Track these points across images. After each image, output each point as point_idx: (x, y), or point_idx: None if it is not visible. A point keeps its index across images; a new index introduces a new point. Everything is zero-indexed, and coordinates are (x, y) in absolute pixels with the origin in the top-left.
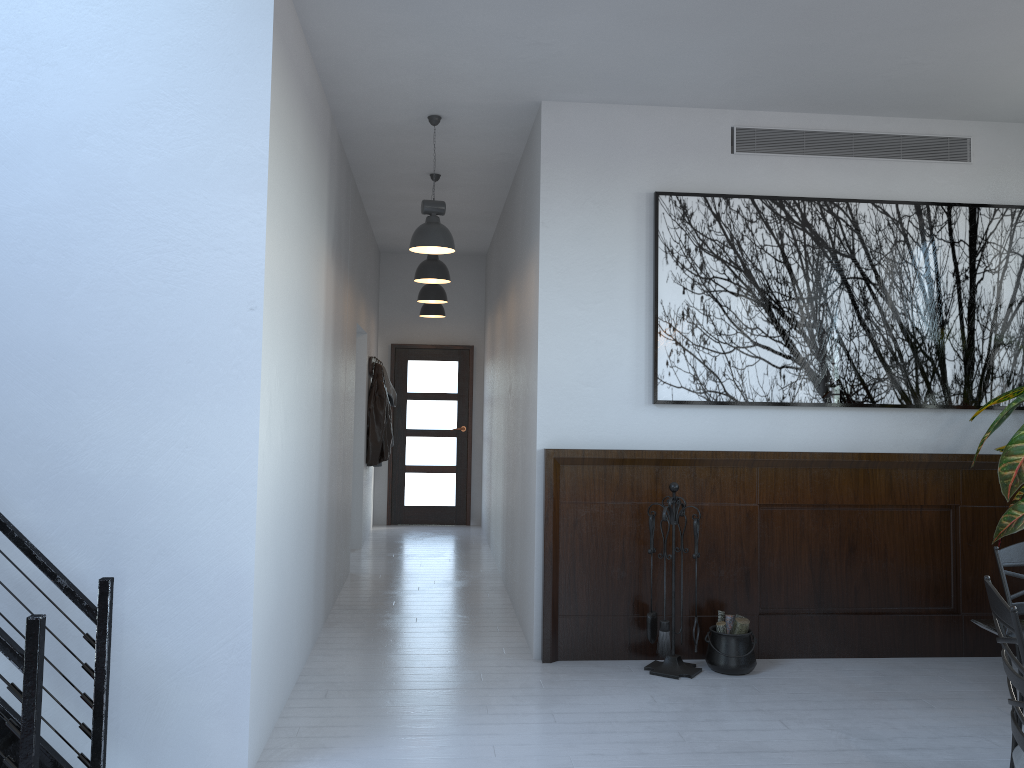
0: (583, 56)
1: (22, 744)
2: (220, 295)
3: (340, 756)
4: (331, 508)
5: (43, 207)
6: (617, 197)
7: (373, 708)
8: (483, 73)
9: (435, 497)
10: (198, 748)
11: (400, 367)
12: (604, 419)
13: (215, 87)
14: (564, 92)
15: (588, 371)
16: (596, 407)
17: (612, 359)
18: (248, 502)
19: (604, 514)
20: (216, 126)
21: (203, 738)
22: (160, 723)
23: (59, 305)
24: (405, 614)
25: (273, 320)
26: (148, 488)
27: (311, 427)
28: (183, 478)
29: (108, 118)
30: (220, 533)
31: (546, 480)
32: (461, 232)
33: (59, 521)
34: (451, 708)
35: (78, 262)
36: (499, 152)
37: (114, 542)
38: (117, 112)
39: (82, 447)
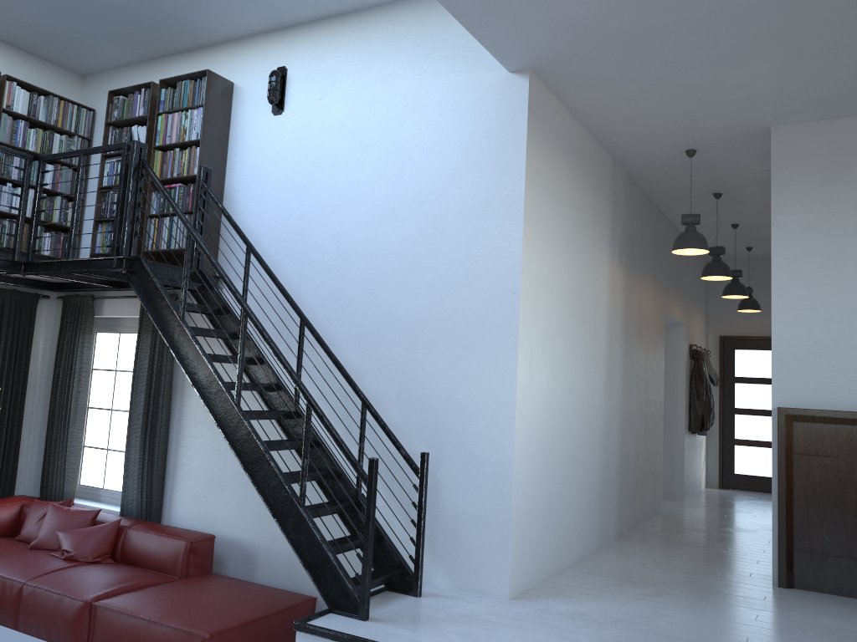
0: (783, 88)
1: (365, 526)
2: (495, 285)
3: (575, 602)
4: (626, 451)
5: (405, 239)
6: (843, 195)
7: (617, 585)
8: (709, 114)
9: (762, 468)
10: (480, 572)
11: (728, 355)
12: (835, 384)
13: (494, 158)
14: (786, 116)
15: (818, 343)
16: (827, 374)
17: (842, 333)
18: (510, 417)
19: (836, 467)
20: (494, 181)
21: (483, 566)
22: (459, 551)
23: (412, 295)
24: (685, 542)
25: (533, 301)
26: (455, 404)
27: (590, 383)
28: (474, 399)
29: (437, 185)
30: (494, 435)
31: (778, 433)
32: (769, 238)
33: (409, 421)
34: (675, 596)
35: (421, 270)
36: (760, 170)
37: (437, 436)
38: (442, 180)
39: (421, 378)
